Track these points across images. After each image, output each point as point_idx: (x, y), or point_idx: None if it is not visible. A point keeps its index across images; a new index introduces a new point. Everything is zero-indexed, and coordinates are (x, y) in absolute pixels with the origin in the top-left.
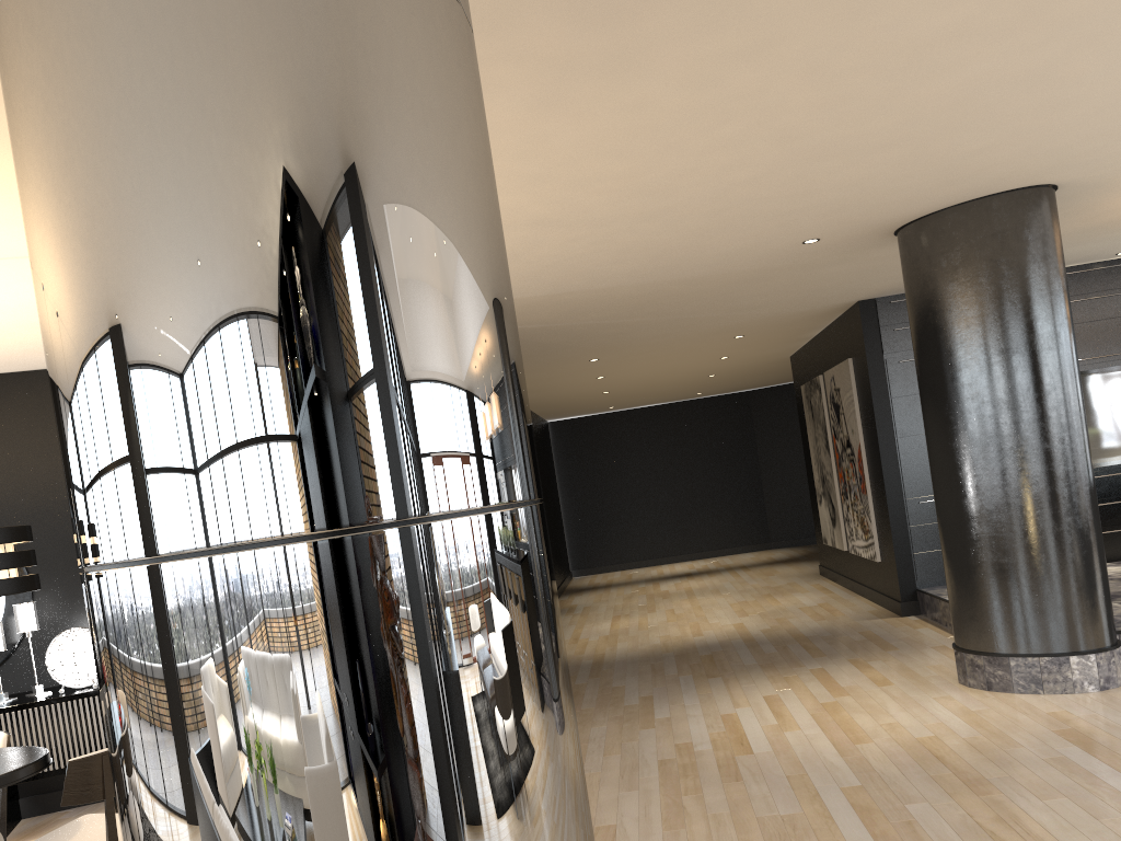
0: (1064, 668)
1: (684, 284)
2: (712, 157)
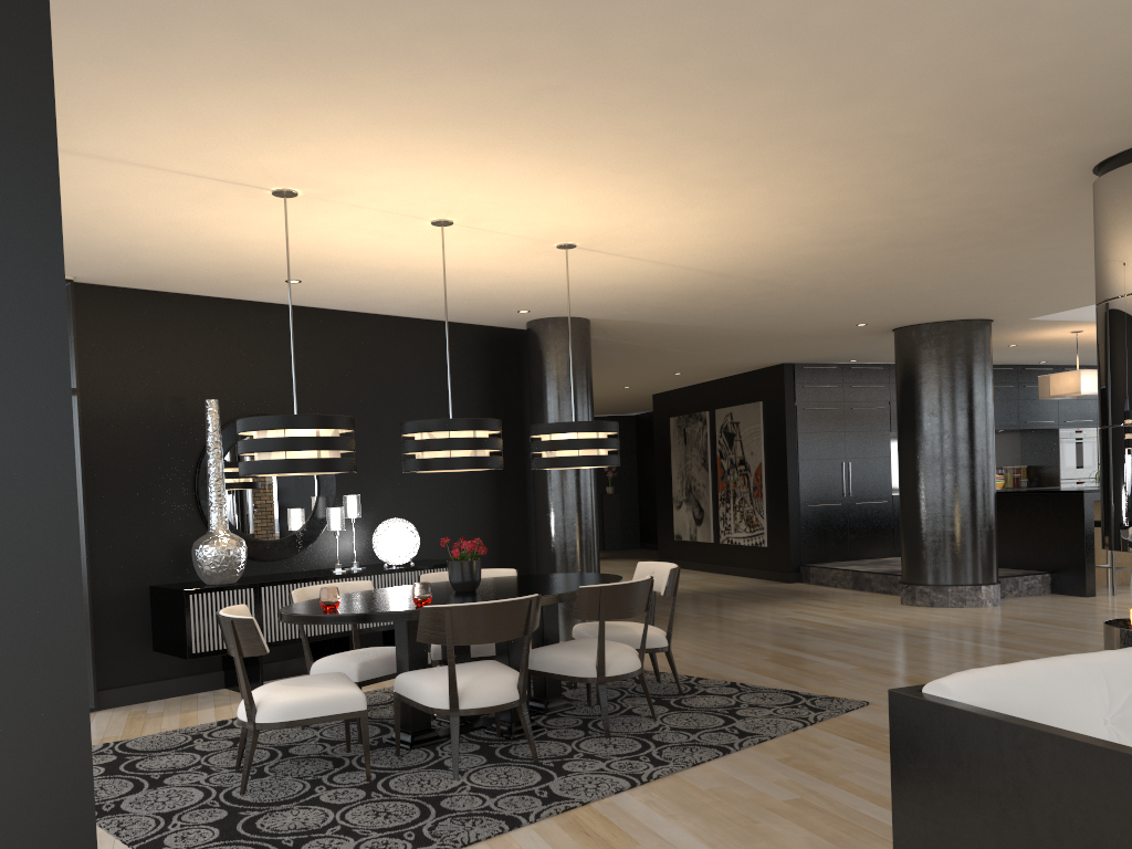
0: (978, 592)
1: (758, 334)
2: (939, 280)
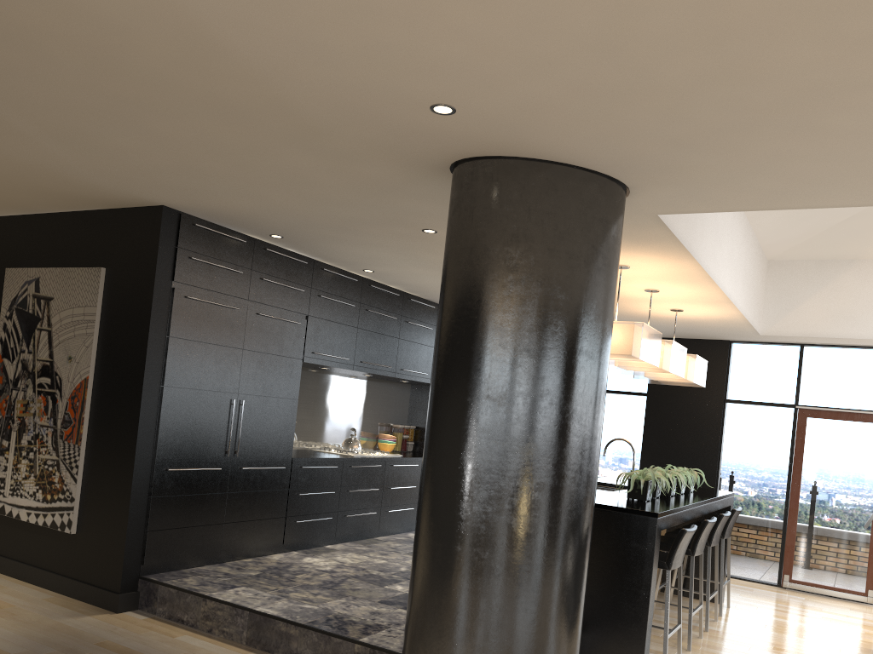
0: None
1: (182, 49)
2: None
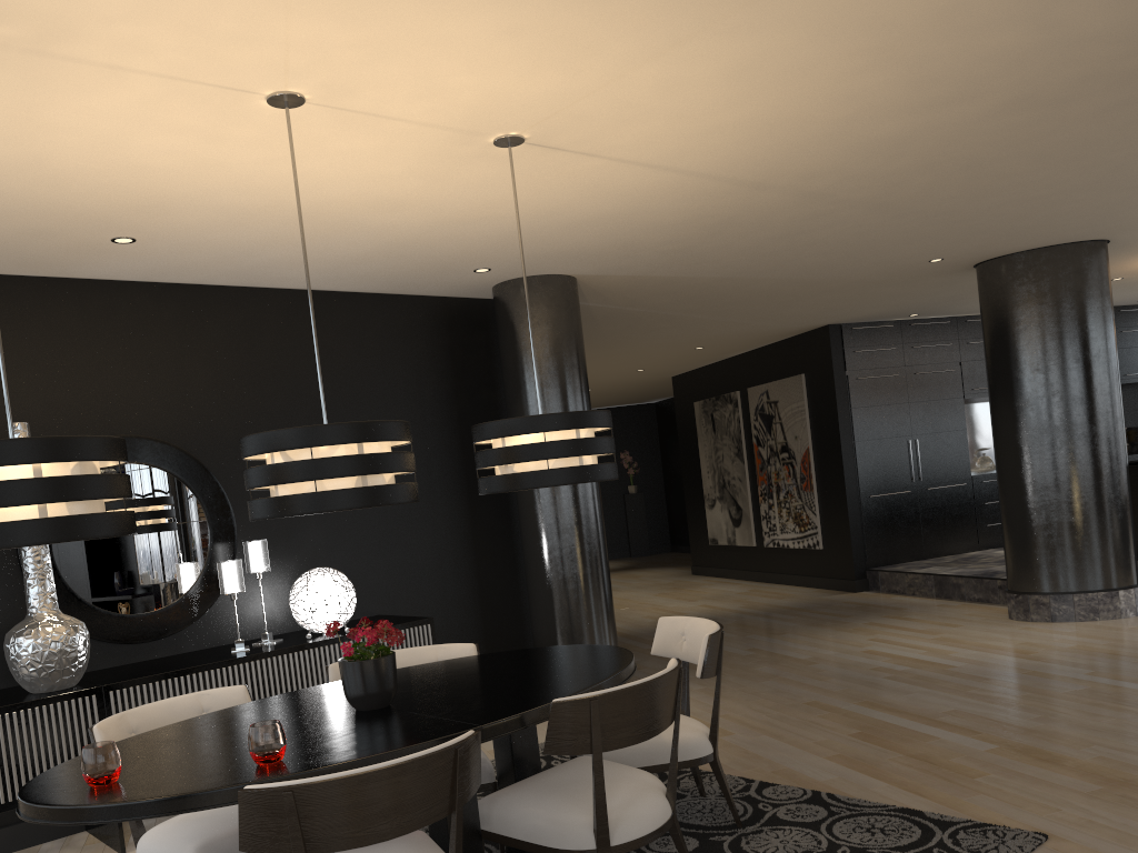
0: (1114, 600)
1: (800, 285)
2: (1064, 173)
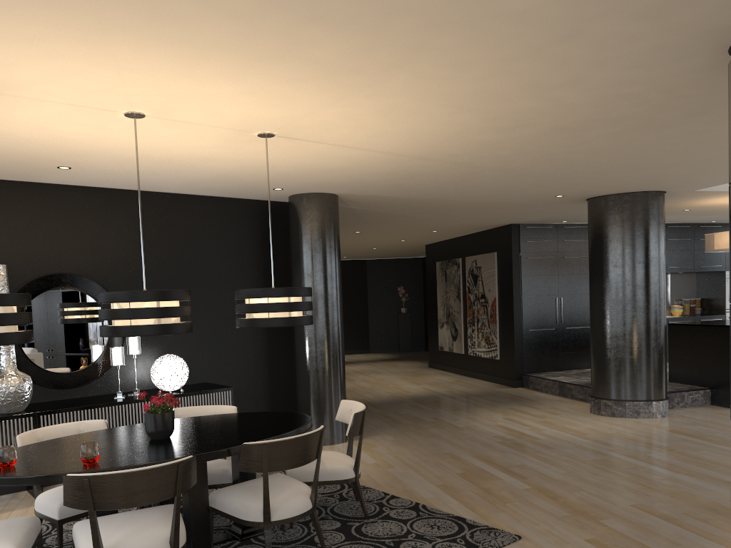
0: (649, 406)
1: (480, 204)
2: (610, 160)
